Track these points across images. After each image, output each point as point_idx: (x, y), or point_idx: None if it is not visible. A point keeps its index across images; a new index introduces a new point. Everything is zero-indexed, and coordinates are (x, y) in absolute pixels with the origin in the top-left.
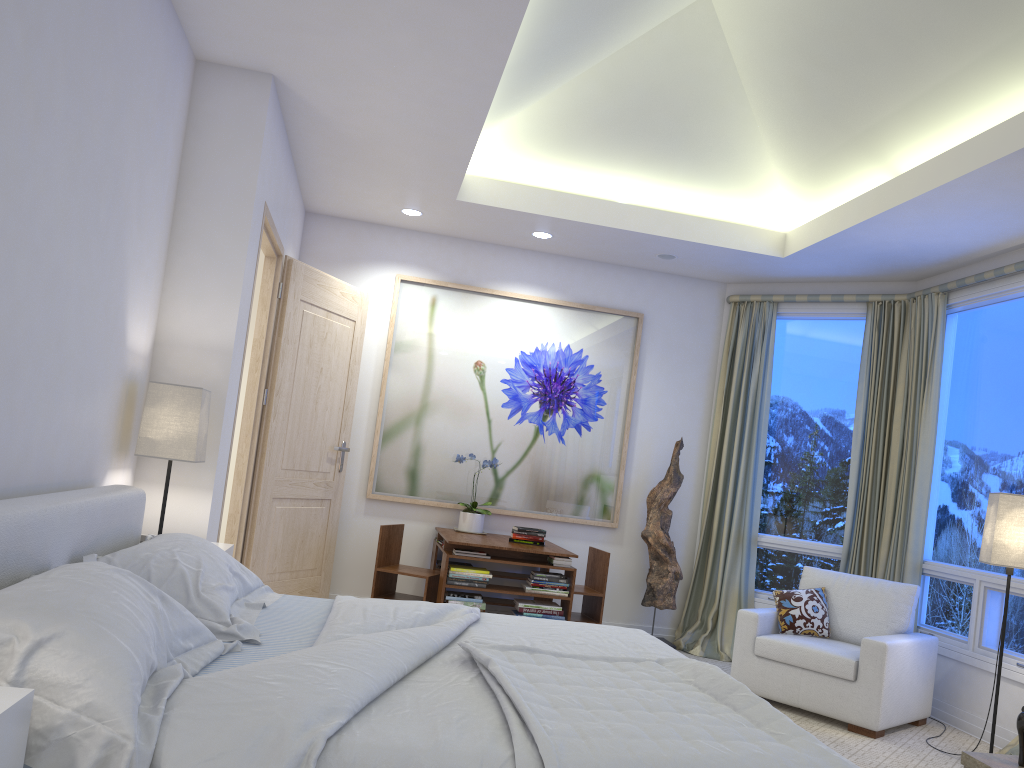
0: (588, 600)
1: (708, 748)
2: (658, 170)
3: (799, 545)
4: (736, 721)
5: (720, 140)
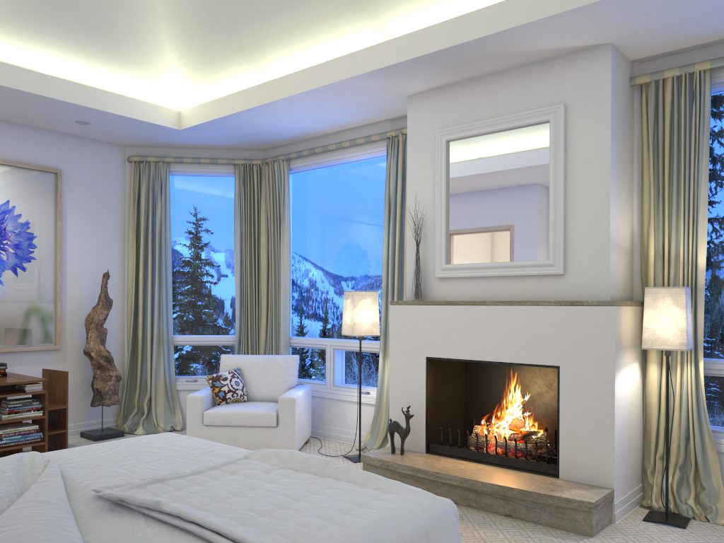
0: (49, 413)
1: (367, 515)
2: (78, 49)
3: (204, 339)
4: (350, 488)
5: (132, 32)
